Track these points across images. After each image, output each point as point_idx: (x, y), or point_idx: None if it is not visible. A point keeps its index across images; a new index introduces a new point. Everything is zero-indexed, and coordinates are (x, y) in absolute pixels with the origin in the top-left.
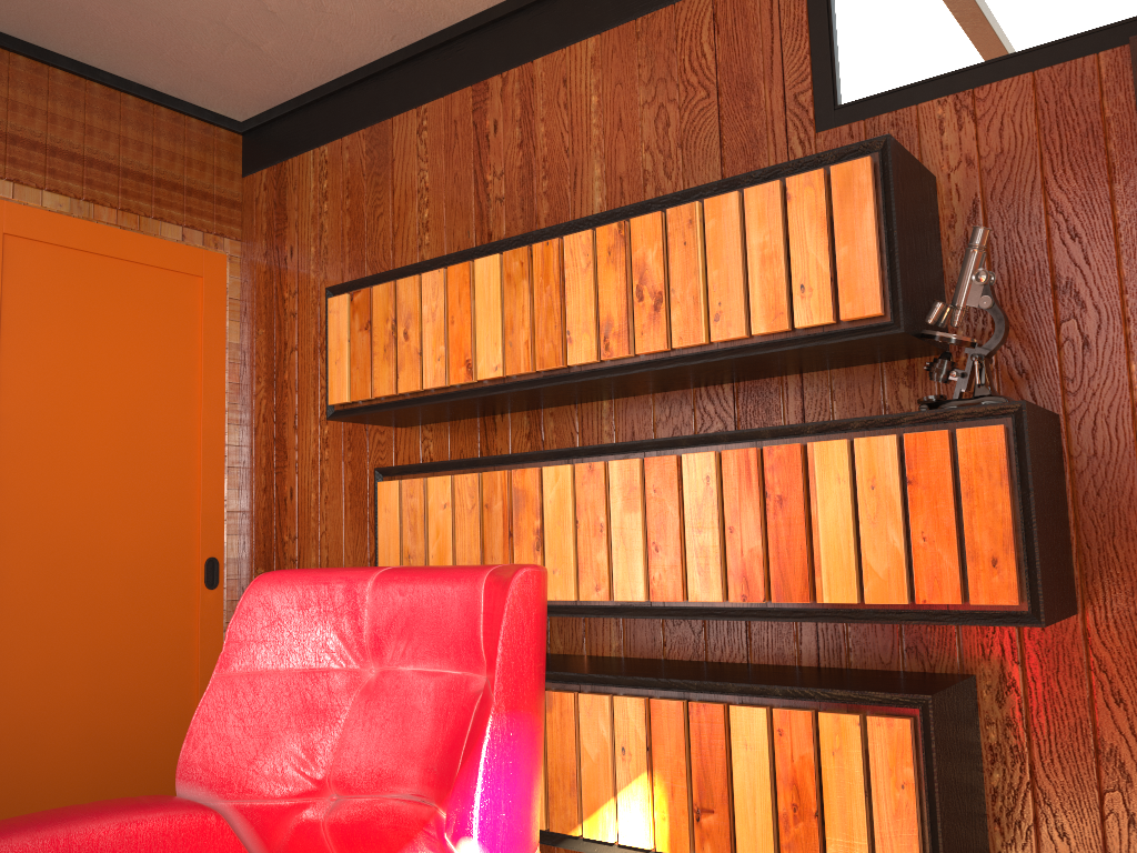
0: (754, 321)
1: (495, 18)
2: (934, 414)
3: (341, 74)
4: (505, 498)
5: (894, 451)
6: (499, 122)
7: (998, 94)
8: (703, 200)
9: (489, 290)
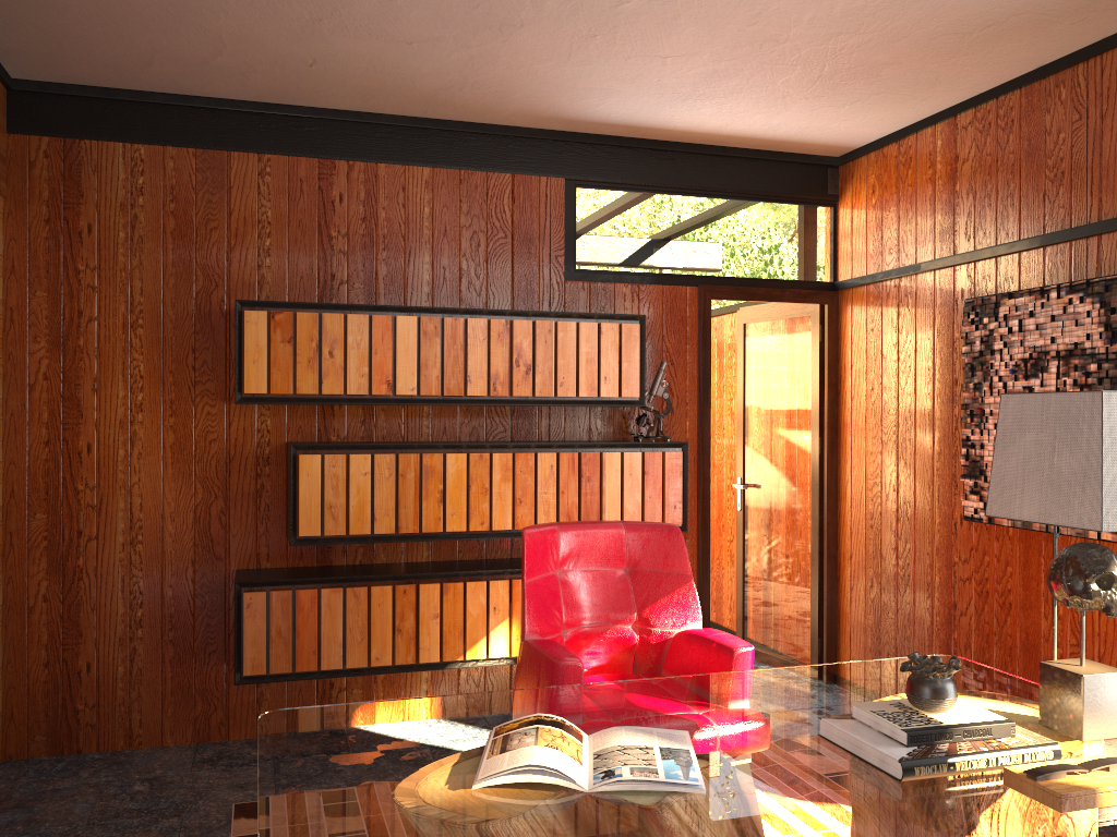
0: (581, 390)
1: (349, 120)
2: (654, 444)
3: (172, 93)
4: (417, 470)
5: (640, 459)
6: (344, 196)
7: (649, 291)
8: (552, 319)
9: (408, 338)
